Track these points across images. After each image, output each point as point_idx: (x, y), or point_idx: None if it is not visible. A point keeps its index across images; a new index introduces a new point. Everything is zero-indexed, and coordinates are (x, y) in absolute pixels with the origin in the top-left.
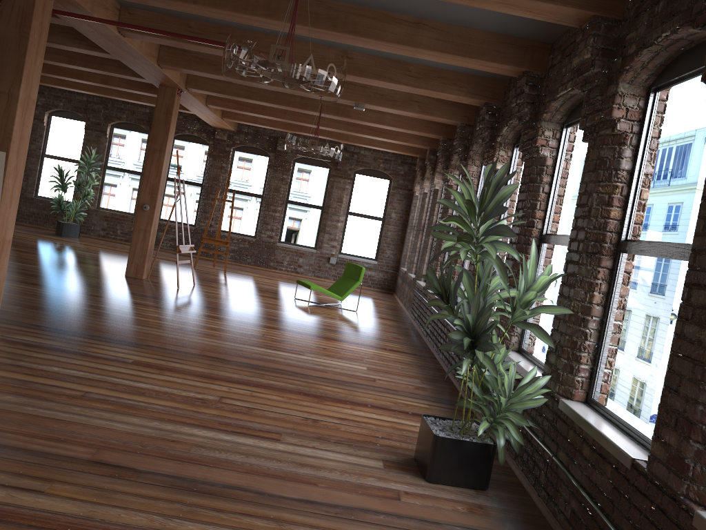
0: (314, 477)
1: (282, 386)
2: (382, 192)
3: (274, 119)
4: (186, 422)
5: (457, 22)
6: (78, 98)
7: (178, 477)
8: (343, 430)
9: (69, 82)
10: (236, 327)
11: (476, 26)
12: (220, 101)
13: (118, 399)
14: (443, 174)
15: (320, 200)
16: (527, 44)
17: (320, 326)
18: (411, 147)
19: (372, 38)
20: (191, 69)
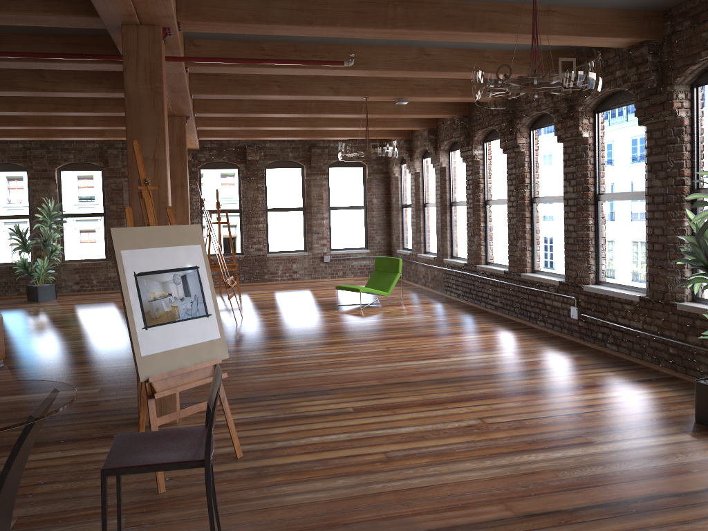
0: (676, 465)
1: (496, 392)
2: (358, 181)
3: (269, 128)
4: (505, 452)
5: (584, 4)
6: (13, 146)
7: (601, 504)
8: (610, 416)
9: (17, 131)
10: (354, 348)
11: (601, 5)
12: (210, 120)
13: (418, 450)
14: (461, 152)
15: (300, 201)
16: (643, 15)
17: (407, 326)
18: (394, 130)
19: (510, 32)
20: (228, 93)
